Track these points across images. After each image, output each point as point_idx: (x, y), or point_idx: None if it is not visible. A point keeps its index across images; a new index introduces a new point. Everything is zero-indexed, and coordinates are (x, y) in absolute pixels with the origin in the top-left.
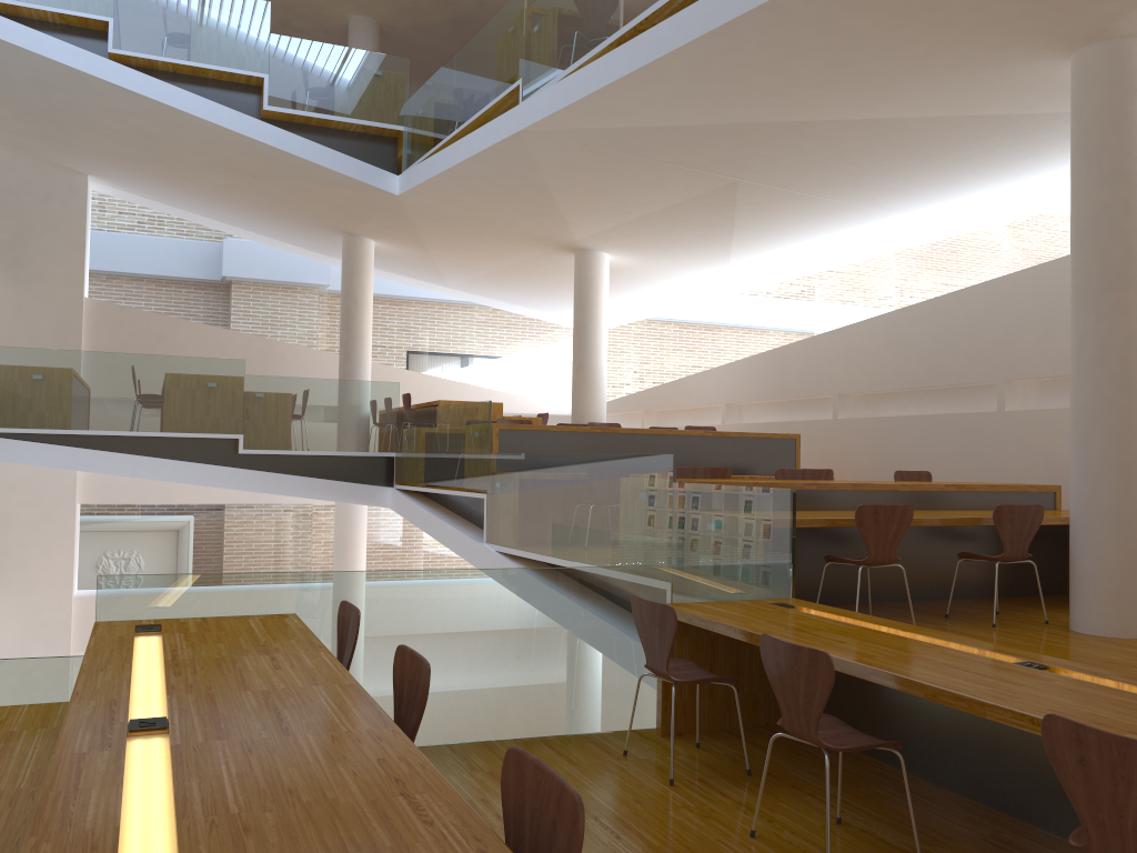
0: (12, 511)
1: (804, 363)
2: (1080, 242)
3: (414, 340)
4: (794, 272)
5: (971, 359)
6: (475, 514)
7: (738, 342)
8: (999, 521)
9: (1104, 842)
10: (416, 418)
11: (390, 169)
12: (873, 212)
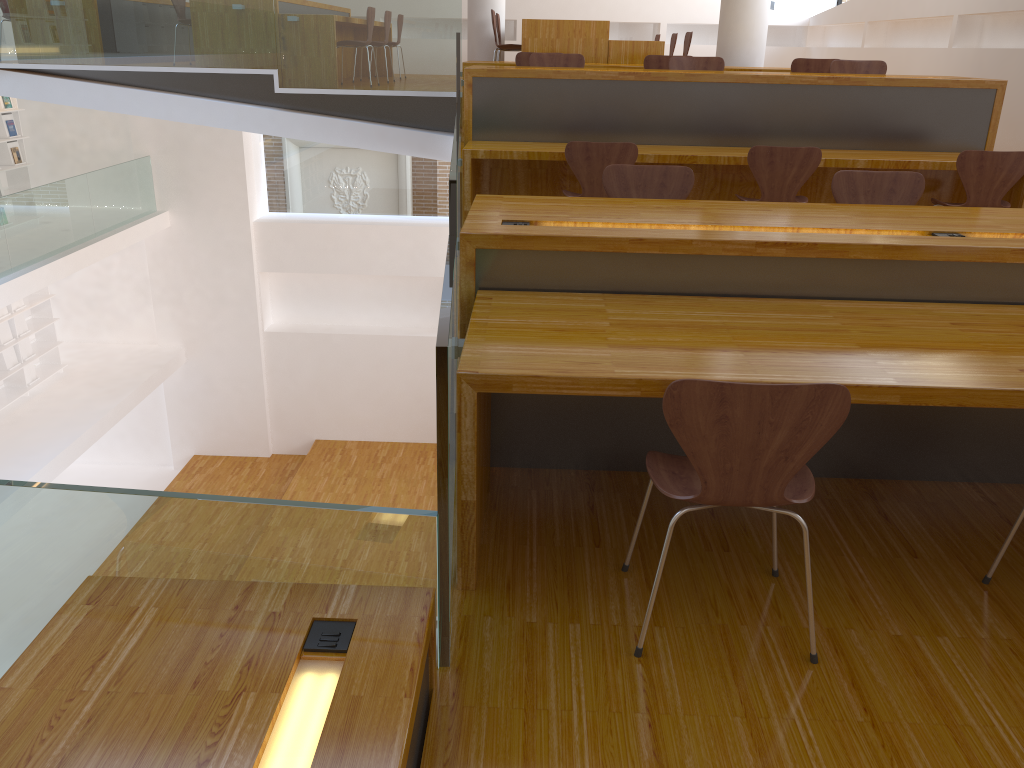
0: (188, 136)
1: None
2: None
3: None
4: None
5: None
6: None
7: None
8: None
9: None
10: None
11: None
12: None
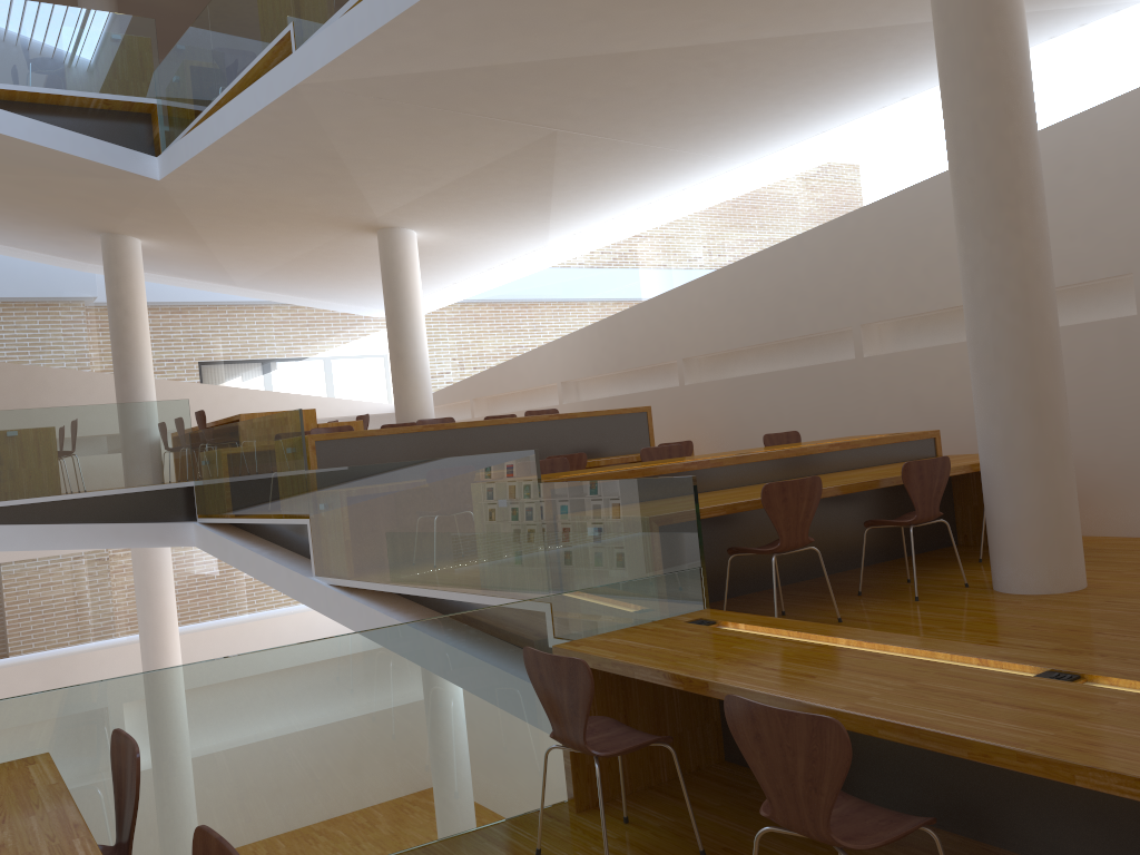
0: None
1: (642, 330)
2: (962, 158)
3: (204, 349)
4: (619, 233)
5: (821, 306)
6: (299, 542)
7: (567, 315)
8: (909, 480)
9: None
10: (214, 438)
11: (146, 150)
12: (701, 158)
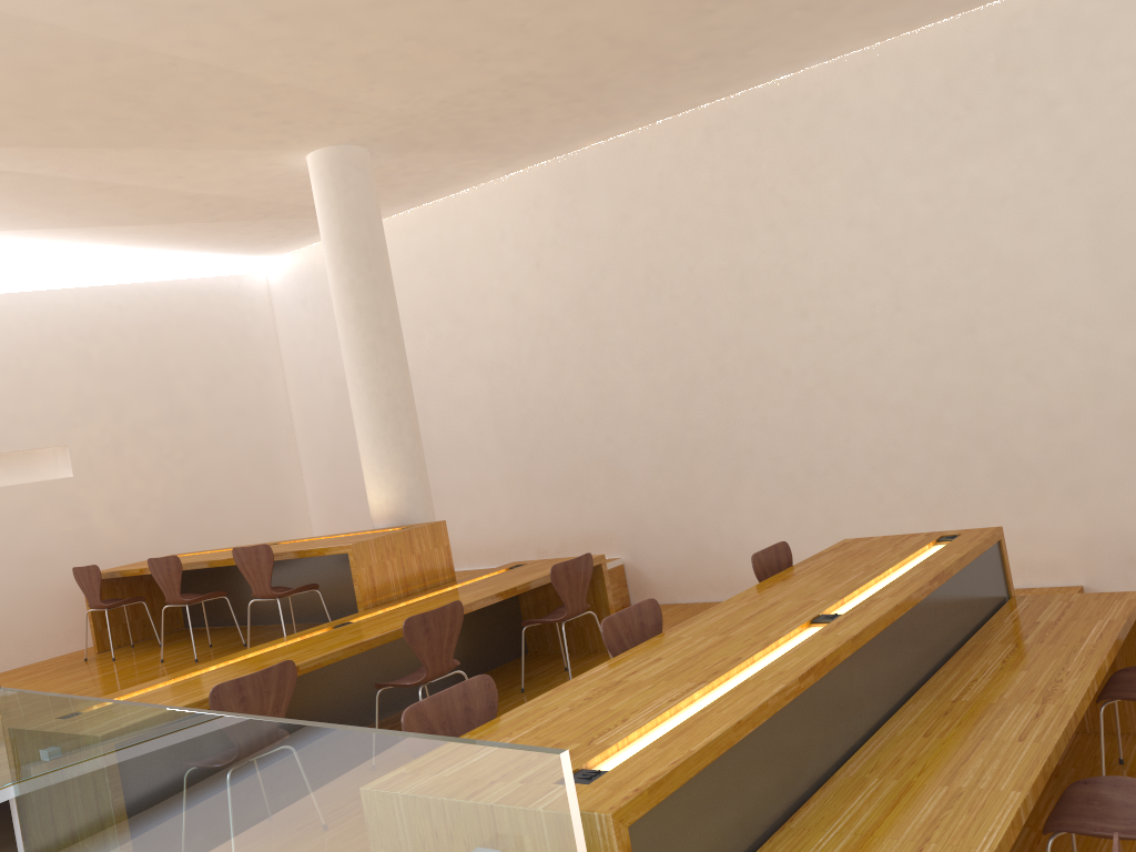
0: None
1: None
2: None
3: None
4: None
5: None
6: None
7: None
8: None
9: (572, 606)
10: None
11: None
12: None
